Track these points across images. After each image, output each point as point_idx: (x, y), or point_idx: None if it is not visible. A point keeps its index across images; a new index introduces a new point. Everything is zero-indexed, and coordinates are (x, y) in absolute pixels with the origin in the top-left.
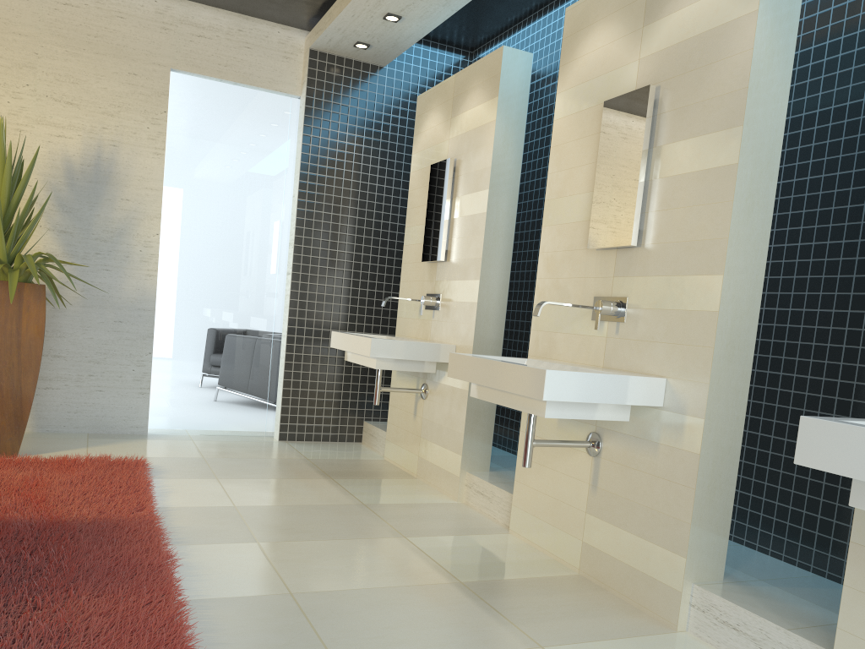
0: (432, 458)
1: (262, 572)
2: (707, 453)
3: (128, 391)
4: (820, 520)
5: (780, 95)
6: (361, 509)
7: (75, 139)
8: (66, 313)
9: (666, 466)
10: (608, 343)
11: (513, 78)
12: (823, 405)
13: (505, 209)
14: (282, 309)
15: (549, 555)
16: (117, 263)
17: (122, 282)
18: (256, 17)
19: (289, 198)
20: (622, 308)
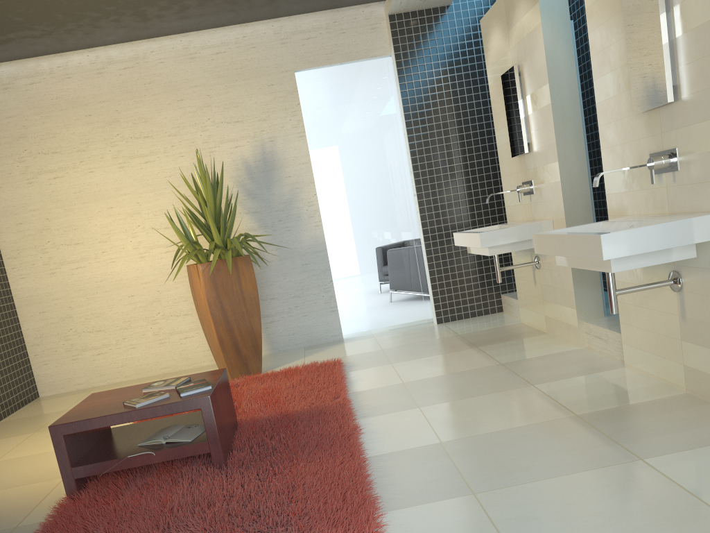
0: (554, 315)
1: (421, 429)
2: None
3: (323, 312)
4: None
5: None
6: (498, 368)
7: (246, 145)
8: (270, 268)
9: None
10: (669, 192)
11: None
12: None
13: (567, 95)
14: (417, 223)
15: (659, 380)
16: (294, 223)
17: (300, 236)
18: (343, 7)
19: (401, 136)
20: (674, 159)
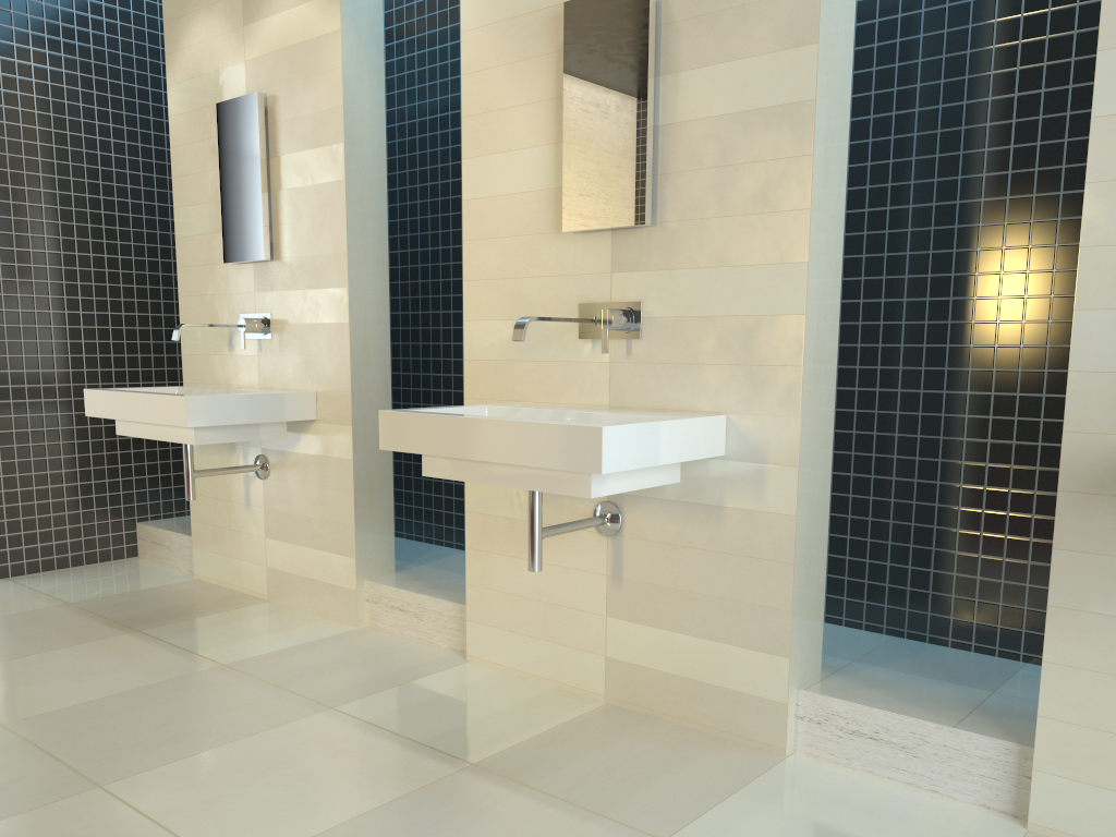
0: (295, 567)
1: None
2: (803, 512)
3: None
4: (891, 568)
5: (848, 1)
6: (227, 676)
7: None
8: None
9: (741, 537)
10: (615, 371)
11: None
12: (880, 423)
13: (371, 175)
14: None
15: (548, 683)
16: None
17: None
18: None
19: None
20: (635, 319)
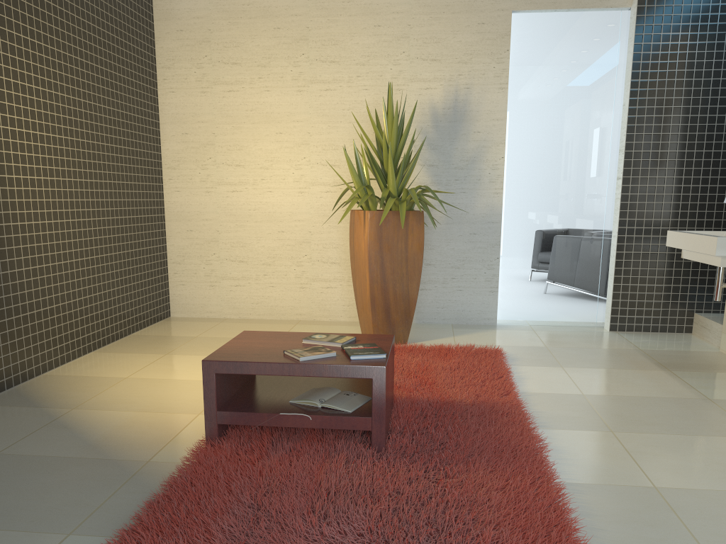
0: None
1: (622, 462)
2: None
3: (481, 290)
4: None
5: None
6: (707, 405)
7: (438, 89)
8: (434, 230)
9: None
10: None
11: None
12: None
13: None
14: (612, 212)
15: None
16: (471, 185)
17: (475, 201)
18: None
19: (618, 107)
20: None
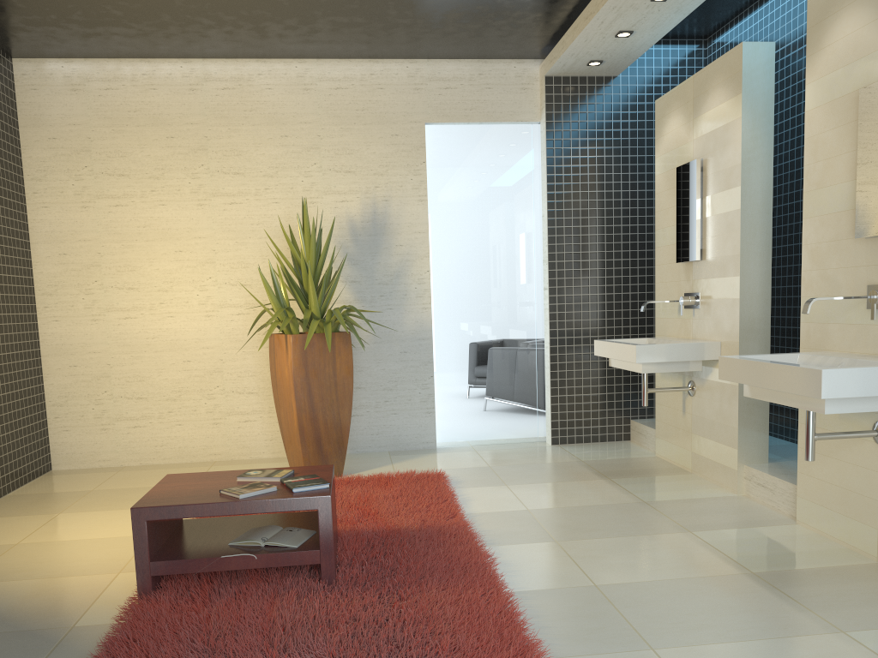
0: (706, 453)
1: (566, 567)
2: None
3: (417, 412)
4: None
5: None
6: (642, 507)
7: (355, 201)
8: (362, 351)
9: None
10: None
11: (755, 71)
12: None
13: (760, 203)
14: (542, 322)
15: (842, 544)
16: (398, 301)
17: (403, 318)
18: (493, 58)
19: (538, 218)
20: None
